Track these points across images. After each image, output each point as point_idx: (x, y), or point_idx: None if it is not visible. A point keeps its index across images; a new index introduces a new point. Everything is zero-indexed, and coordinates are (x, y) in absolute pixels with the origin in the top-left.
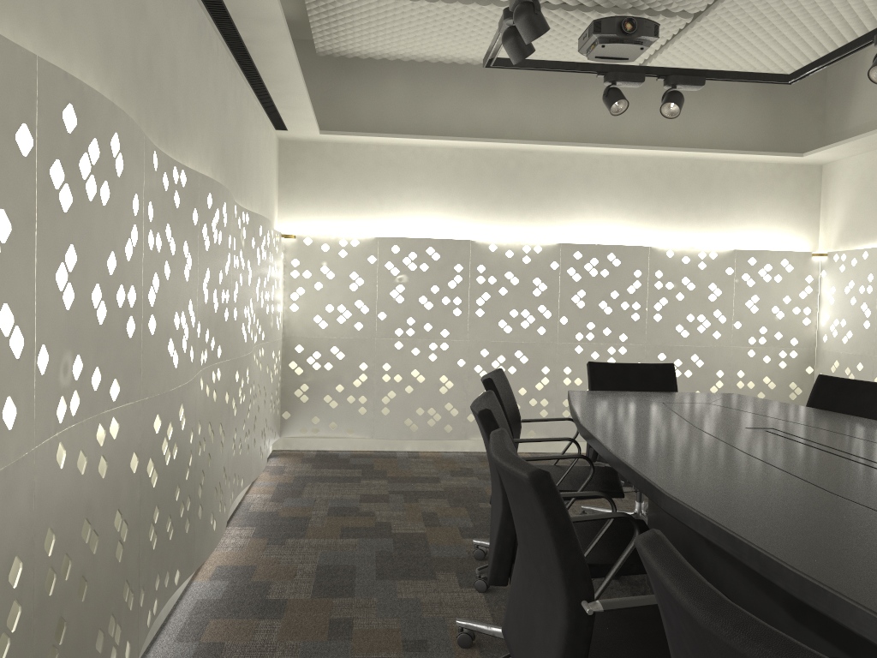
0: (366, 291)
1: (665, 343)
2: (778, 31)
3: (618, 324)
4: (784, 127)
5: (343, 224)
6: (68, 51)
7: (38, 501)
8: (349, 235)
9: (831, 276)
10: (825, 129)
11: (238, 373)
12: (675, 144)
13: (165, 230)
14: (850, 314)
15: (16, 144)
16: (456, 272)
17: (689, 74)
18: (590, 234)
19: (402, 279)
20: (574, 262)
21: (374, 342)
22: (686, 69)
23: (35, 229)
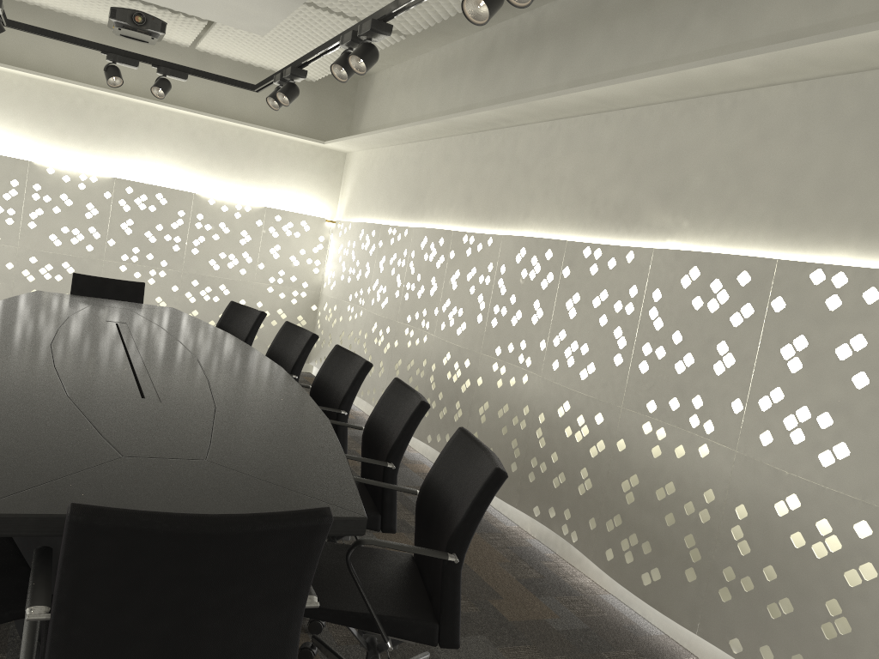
0: None
1: (199, 272)
2: (280, 47)
3: (161, 252)
4: (321, 118)
5: None
6: None
7: None
8: None
9: (335, 238)
10: (351, 126)
11: None
12: (229, 113)
13: None
14: (337, 268)
15: None
16: (12, 186)
17: (177, 69)
18: (147, 174)
19: None
20: (126, 195)
21: None
22: (175, 64)
23: None
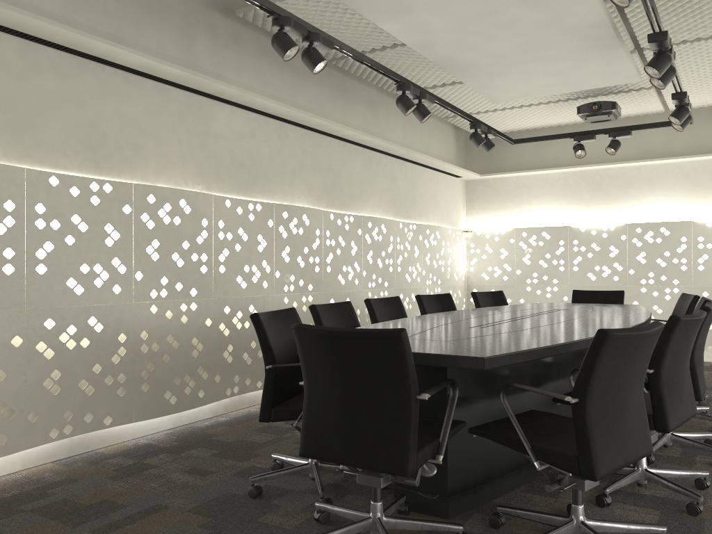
0: (509, 258)
1: (706, 285)
2: None
3: (671, 273)
4: None
5: (499, 222)
6: (292, 194)
7: (276, 308)
8: (503, 228)
9: None
10: None
11: (402, 295)
12: None
13: (338, 238)
14: None
15: (268, 224)
16: (559, 245)
17: (622, 130)
18: (653, 215)
19: (529, 251)
20: (636, 234)
21: (514, 287)
22: (620, 127)
23: (274, 243)
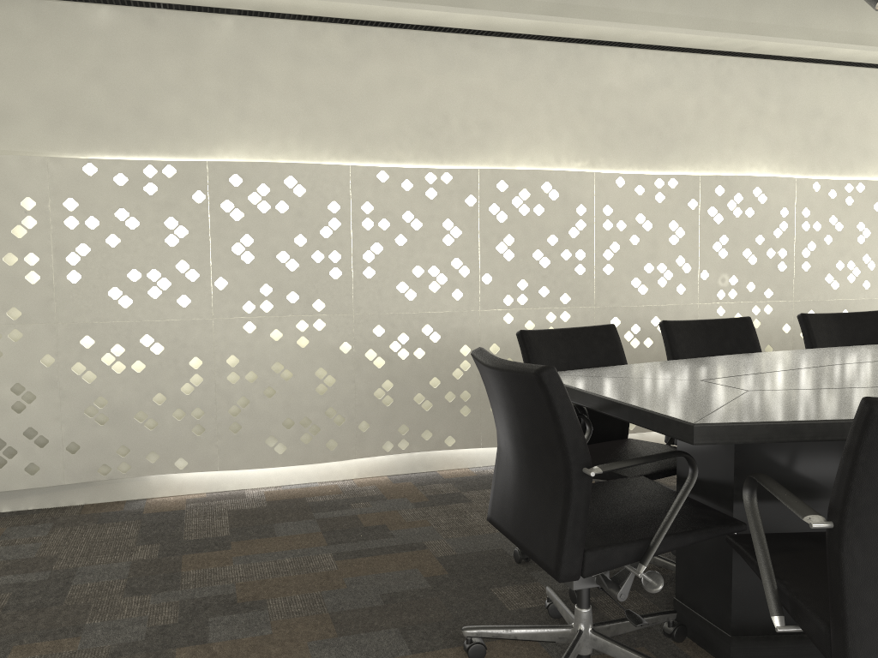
0: None
1: None
2: None
3: None
4: None
5: None
6: (739, 160)
7: None
8: None
9: None
10: None
11: None
12: None
13: (828, 219)
14: None
15: (688, 206)
16: None
17: None
18: None
19: None
20: None
21: None
22: None
23: (698, 231)
